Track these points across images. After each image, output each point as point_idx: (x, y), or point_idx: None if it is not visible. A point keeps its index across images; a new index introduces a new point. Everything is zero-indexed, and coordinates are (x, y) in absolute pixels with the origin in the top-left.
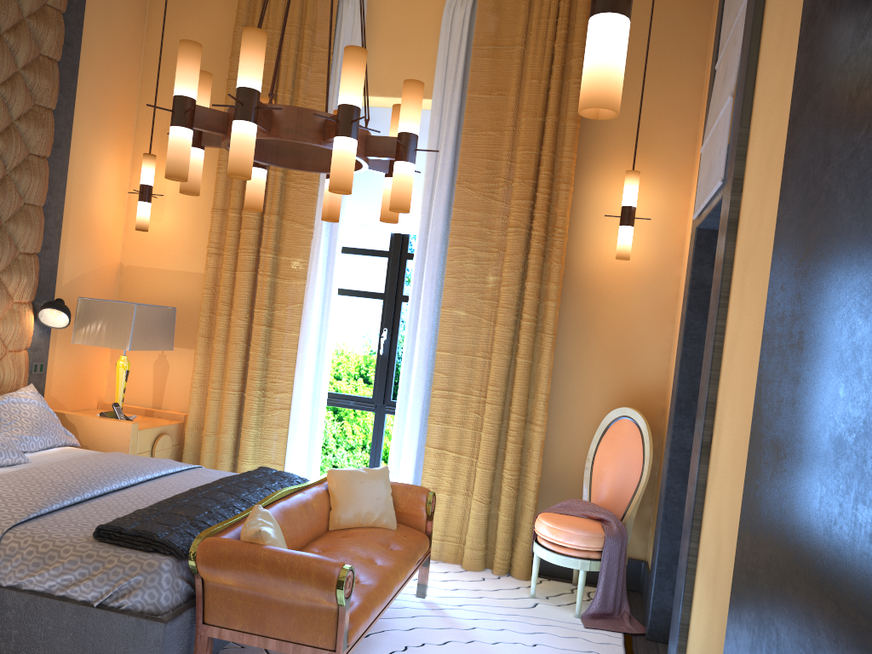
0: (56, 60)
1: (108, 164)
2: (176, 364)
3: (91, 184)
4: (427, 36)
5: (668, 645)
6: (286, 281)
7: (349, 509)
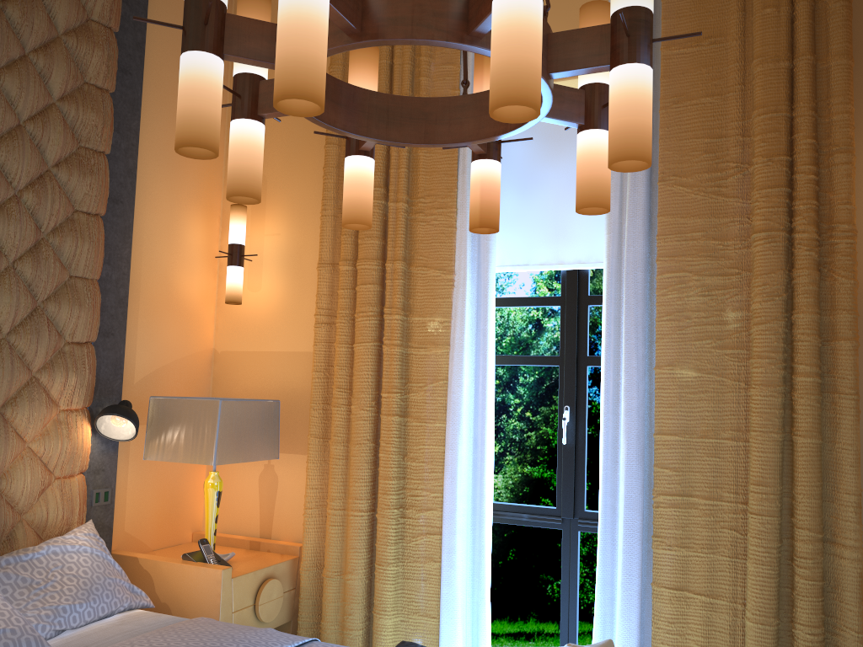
0: (109, 91)
1: (190, 225)
2: (287, 475)
3: (168, 250)
4: None
5: None
6: (422, 350)
7: None
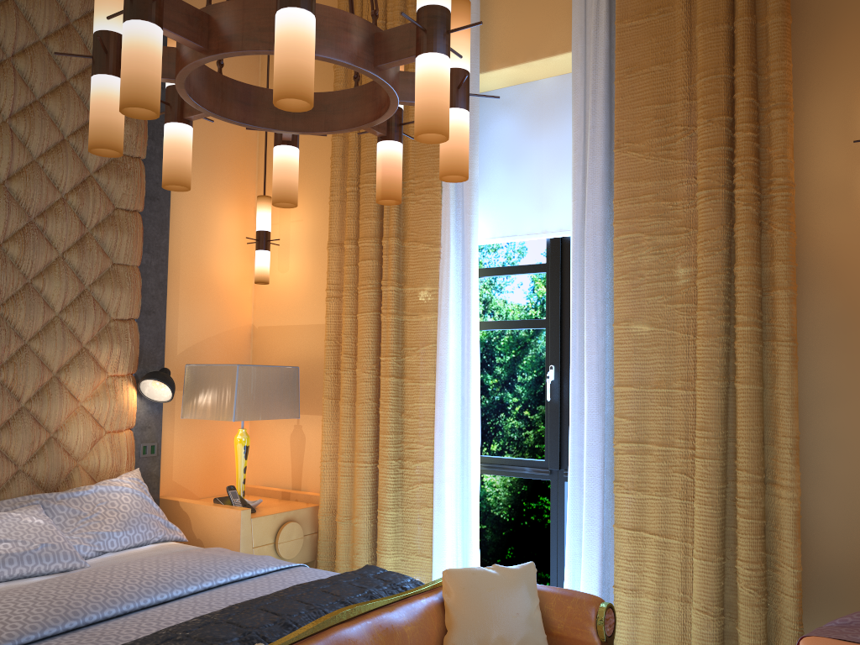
0: None
1: (226, 216)
2: (312, 434)
3: (205, 239)
4: None
5: None
6: (414, 317)
7: (469, 634)
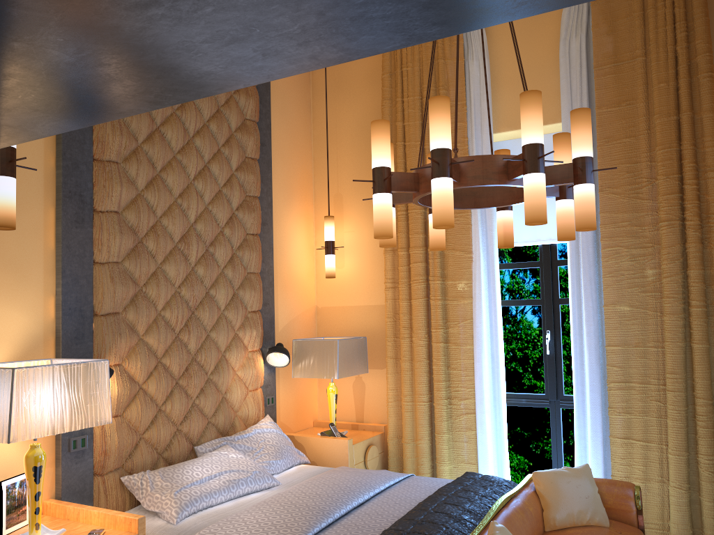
0: (256, 159)
1: (299, 230)
2: (370, 383)
3: (289, 248)
4: (547, 70)
5: None
6: (455, 302)
7: (561, 510)
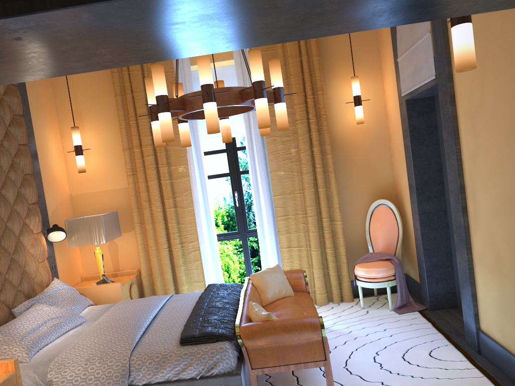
0: (15, 85)
1: (50, 138)
2: (122, 243)
3: (46, 153)
4: None
5: (462, 307)
6: (178, 180)
7: (270, 292)
